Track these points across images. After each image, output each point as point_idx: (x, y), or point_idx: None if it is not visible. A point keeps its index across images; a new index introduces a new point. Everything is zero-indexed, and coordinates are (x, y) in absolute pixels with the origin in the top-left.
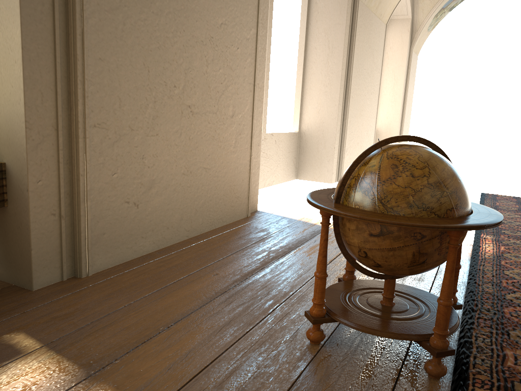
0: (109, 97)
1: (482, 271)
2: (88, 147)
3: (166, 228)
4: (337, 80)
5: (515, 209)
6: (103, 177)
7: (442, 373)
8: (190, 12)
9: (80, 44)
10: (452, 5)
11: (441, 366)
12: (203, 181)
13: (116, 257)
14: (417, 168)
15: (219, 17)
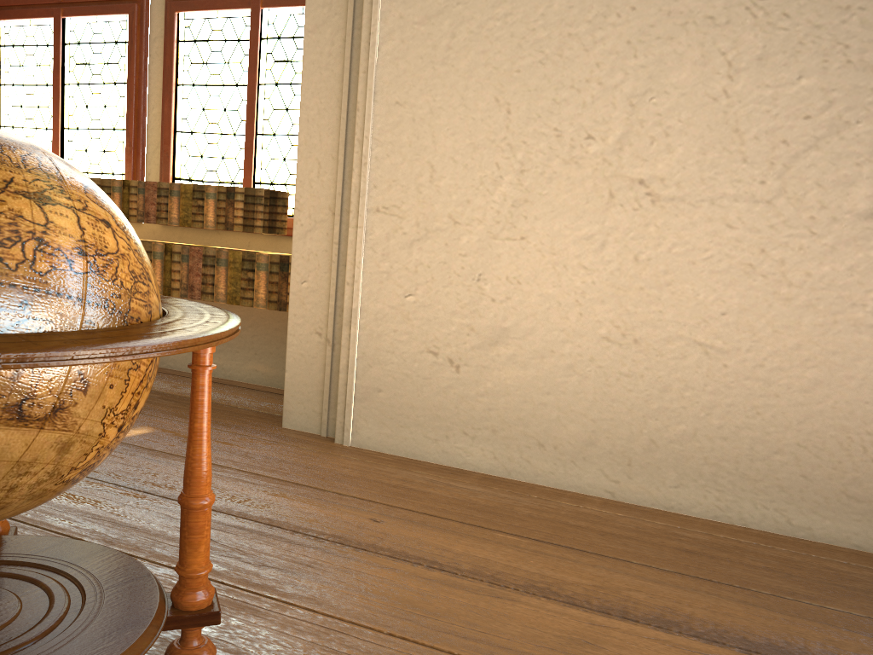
0: (410, 164)
1: None
2: (360, 242)
3: (536, 444)
4: None
5: None
6: (387, 296)
7: None
8: None
9: (364, 86)
10: None
11: None
12: (692, 377)
13: (401, 442)
14: None
15: None
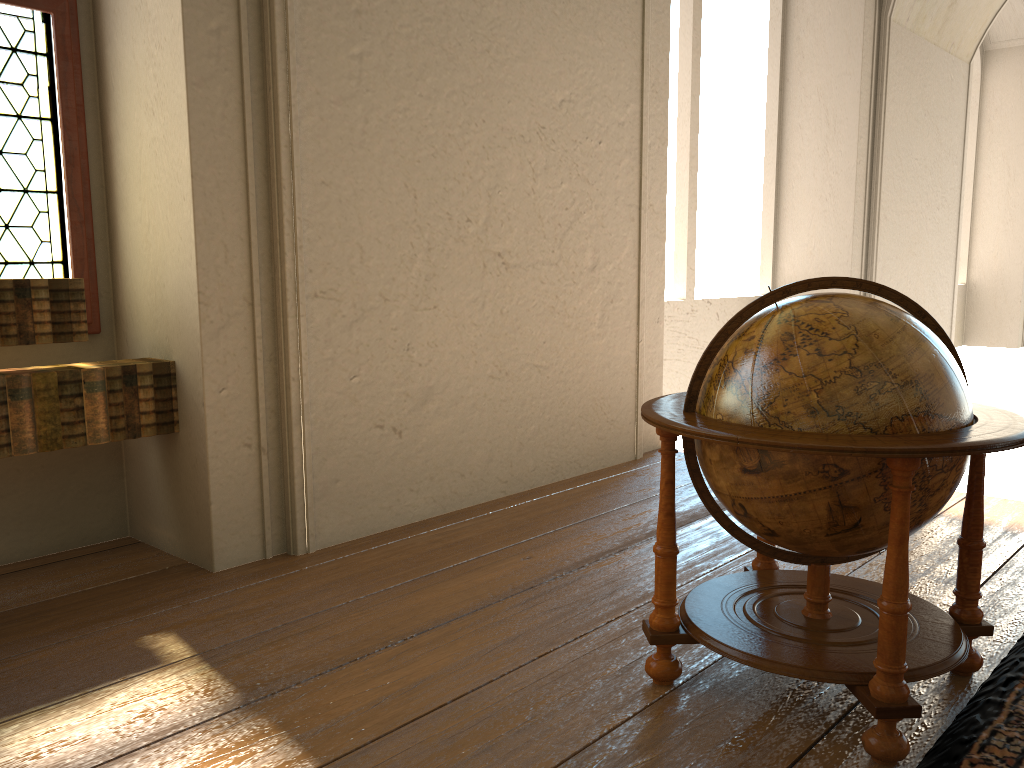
0: (341, 246)
1: None
2: (304, 331)
3: (459, 476)
4: (848, 186)
5: None
6: (333, 382)
7: (895, 754)
8: (494, 87)
9: (287, 161)
10: None
11: (895, 739)
12: (534, 390)
13: (361, 523)
14: (831, 339)
15: (557, 89)
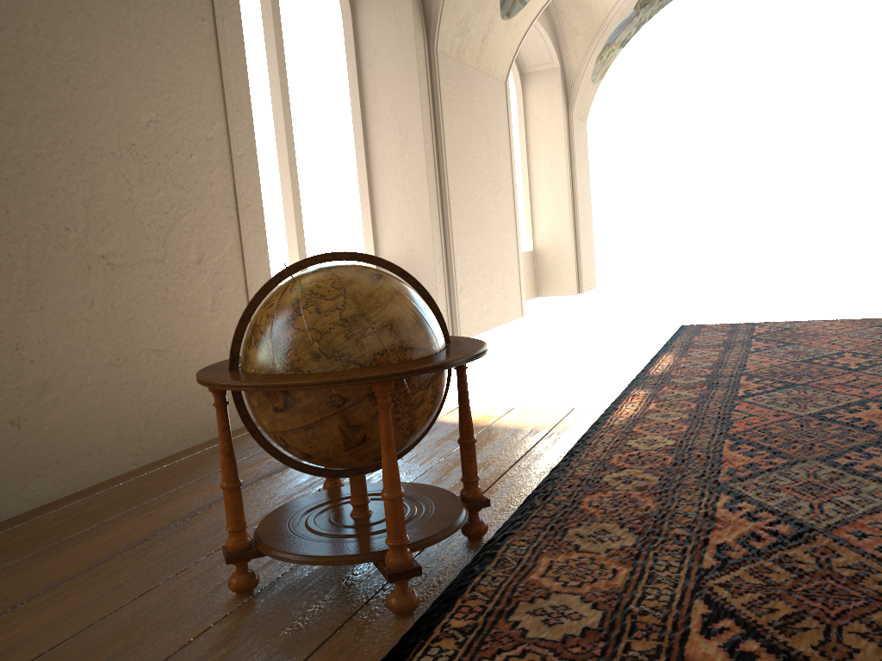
0: None
1: (592, 446)
2: None
3: (88, 456)
4: (422, 181)
5: (719, 343)
6: None
7: (408, 607)
8: (79, 112)
9: None
10: (623, 38)
11: (407, 595)
12: (155, 371)
13: None
14: (327, 299)
15: (142, 111)
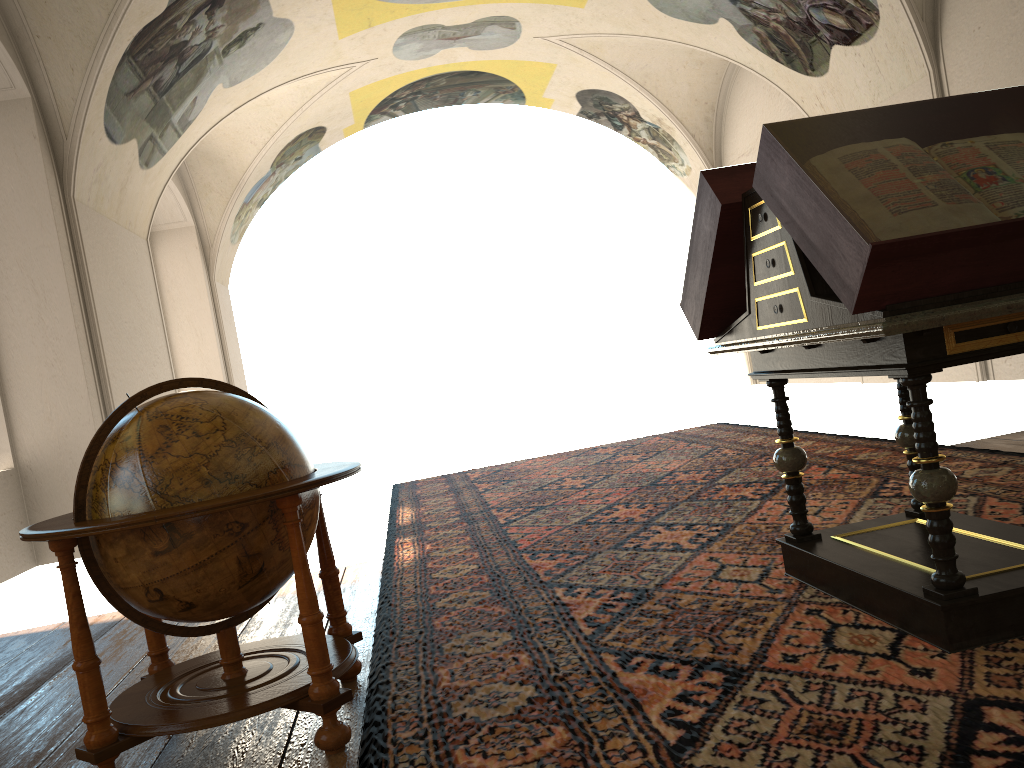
0: None
1: (400, 586)
2: None
3: None
4: (73, 350)
5: (445, 491)
6: None
7: (345, 737)
8: None
9: None
10: (261, 197)
11: (340, 726)
12: None
13: None
14: (203, 422)
15: None
